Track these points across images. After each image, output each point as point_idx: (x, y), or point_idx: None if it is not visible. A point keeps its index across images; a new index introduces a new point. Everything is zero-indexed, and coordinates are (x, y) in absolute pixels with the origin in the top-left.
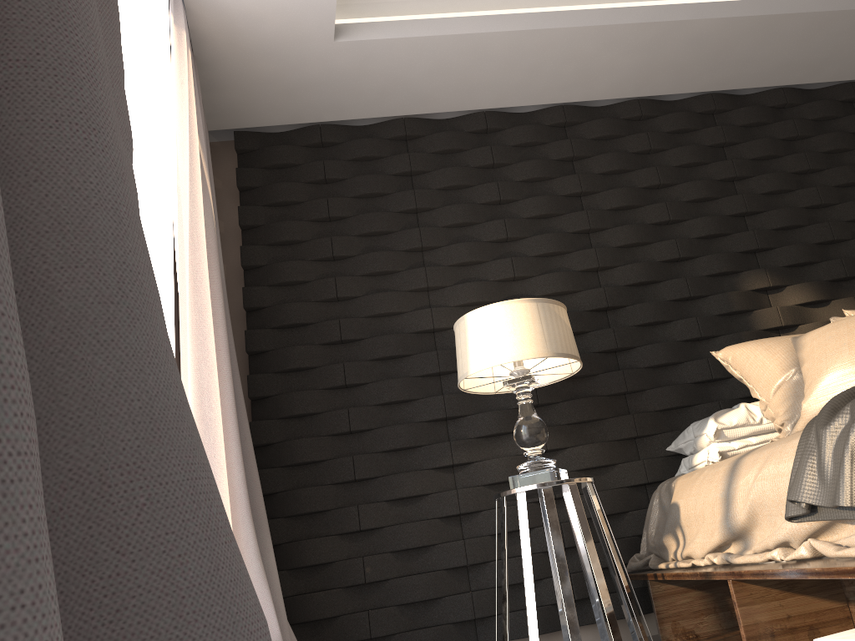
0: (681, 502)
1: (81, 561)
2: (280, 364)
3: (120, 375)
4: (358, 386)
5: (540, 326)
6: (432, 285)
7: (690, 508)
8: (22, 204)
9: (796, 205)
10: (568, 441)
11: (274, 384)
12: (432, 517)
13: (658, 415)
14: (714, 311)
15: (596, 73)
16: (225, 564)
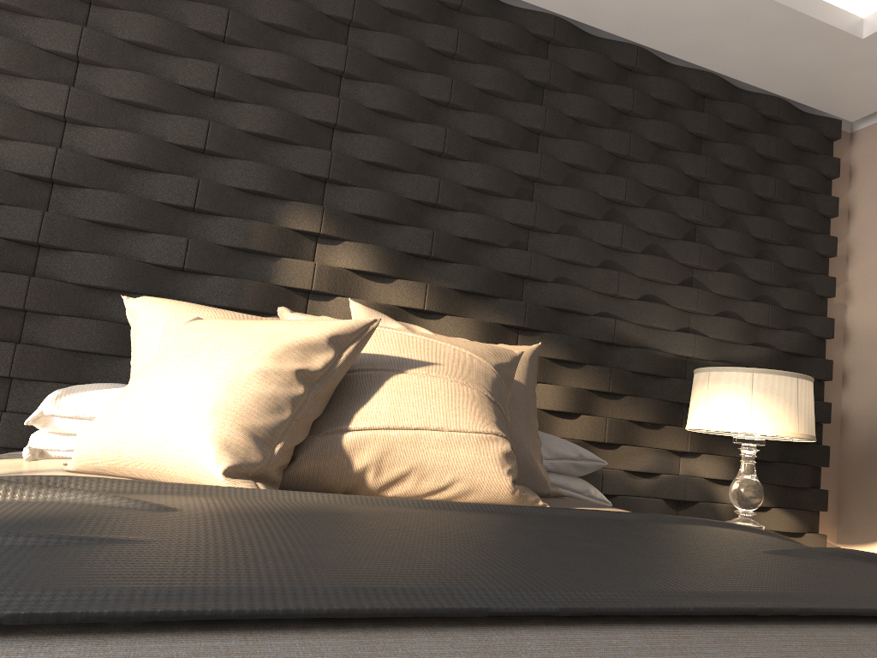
0: None
1: None
2: None
3: None
4: None
5: None
6: None
7: None
8: None
9: (411, 142)
10: None
11: None
12: None
13: (63, 355)
14: (223, 240)
15: None
16: None
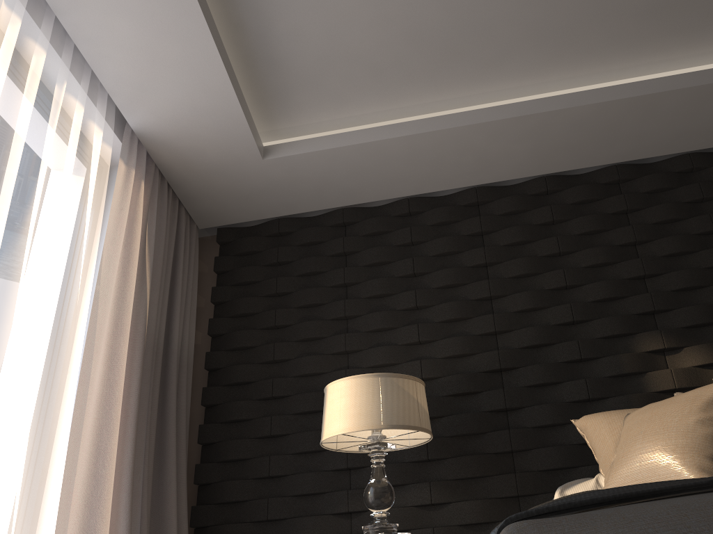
0: None
1: None
2: (225, 416)
3: None
4: (282, 436)
5: (379, 399)
6: (349, 349)
7: None
8: None
9: (699, 266)
10: (452, 496)
11: (218, 432)
12: None
13: (541, 475)
14: (605, 373)
15: (495, 159)
16: None
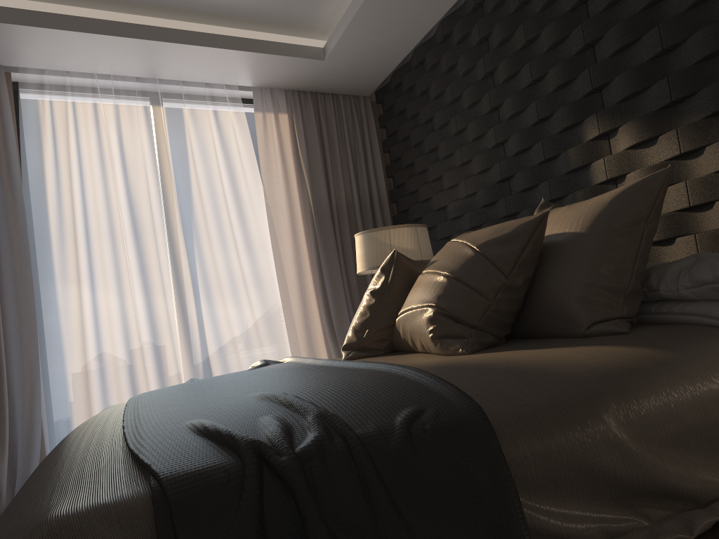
0: None
1: None
2: None
3: None
4: None
5: (363, 251)
6: (435, 177)
7: None
8: None
9: (635, 10)
10: None
11: None
12: None
13: None
14: (563, 170)
15: None
16: None
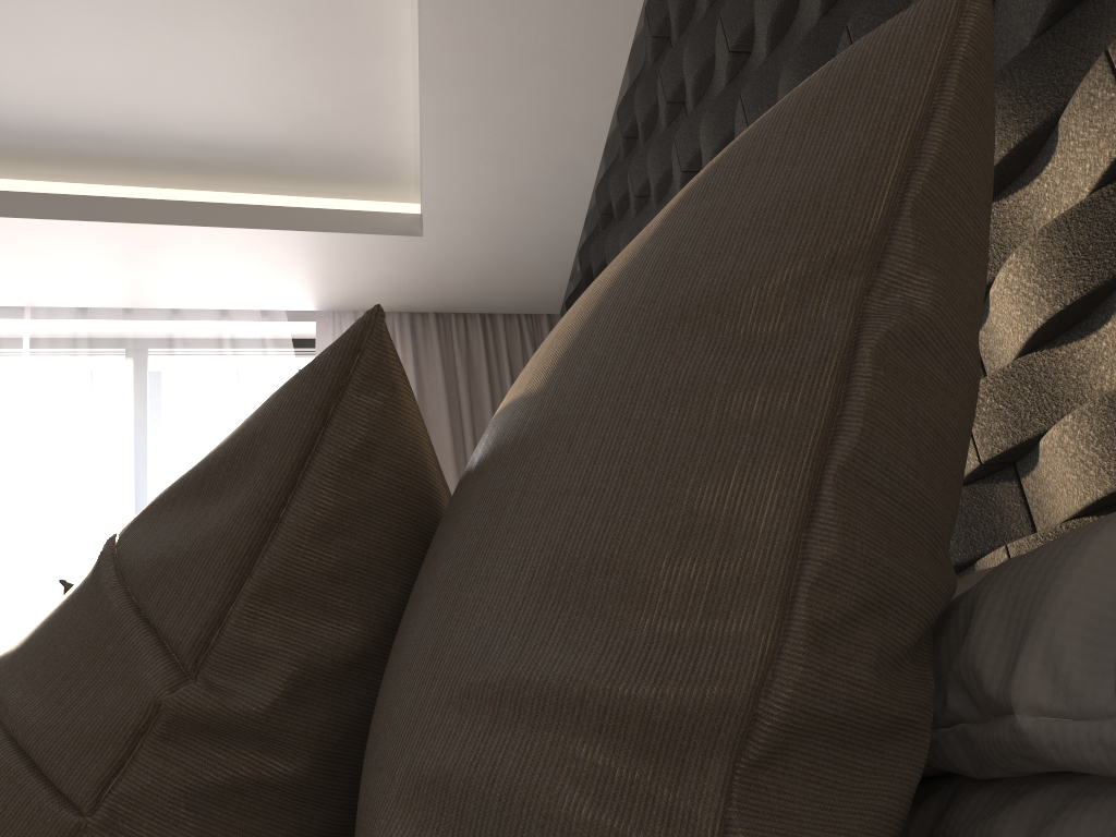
0: None
1: None
2: None
3: None
4: None
5: None
6: None
7: None
8: None
9: None
10: None
11: None
12: None
13: None
14: None
15: None
16: None
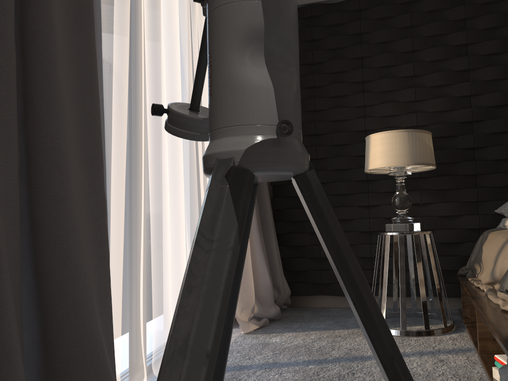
0: (484, 249)
1: (63, 380)
2: None
3: (72, 333)
4: (323, 159)
5: (408, 147)
6: (366, 104)
7: (485, 256)
8: (48, 286)
9: None
10: (435, 200)
11: None
12: (355, 231)
13: (494, 189)
14: None
15: None
16: (100, 380)
